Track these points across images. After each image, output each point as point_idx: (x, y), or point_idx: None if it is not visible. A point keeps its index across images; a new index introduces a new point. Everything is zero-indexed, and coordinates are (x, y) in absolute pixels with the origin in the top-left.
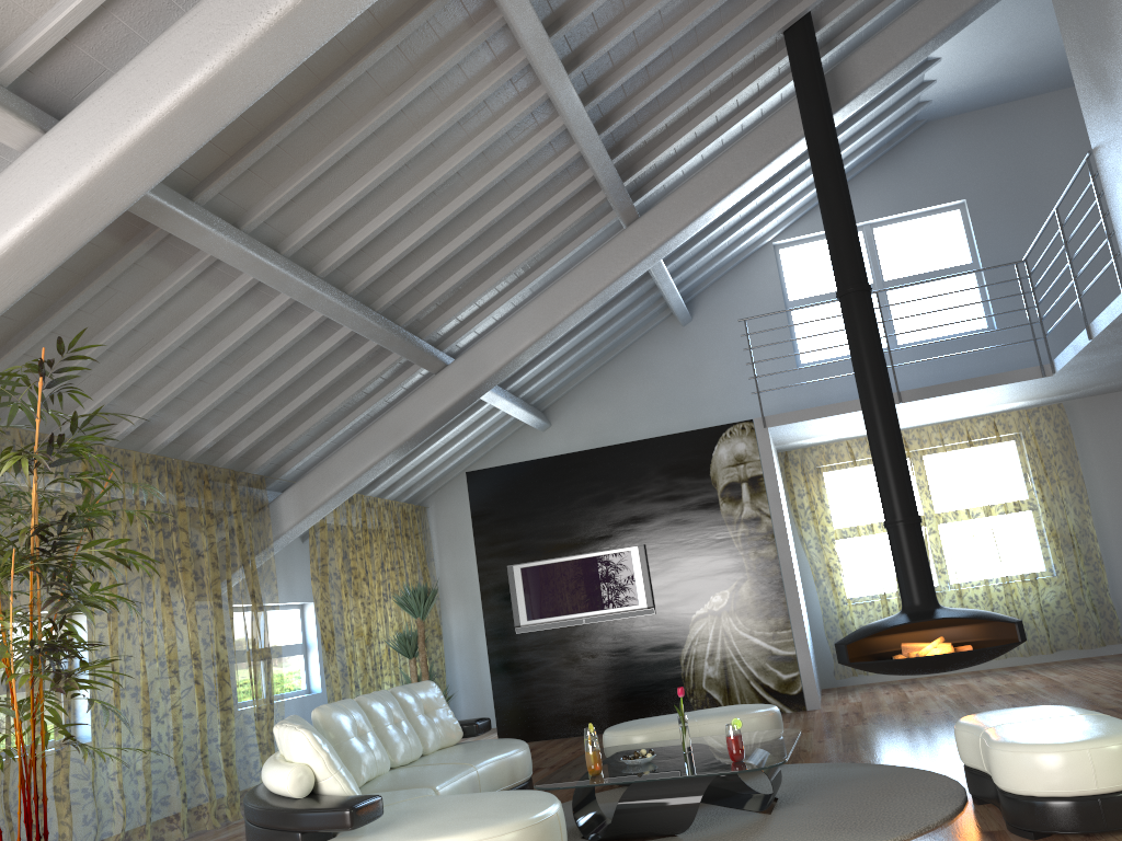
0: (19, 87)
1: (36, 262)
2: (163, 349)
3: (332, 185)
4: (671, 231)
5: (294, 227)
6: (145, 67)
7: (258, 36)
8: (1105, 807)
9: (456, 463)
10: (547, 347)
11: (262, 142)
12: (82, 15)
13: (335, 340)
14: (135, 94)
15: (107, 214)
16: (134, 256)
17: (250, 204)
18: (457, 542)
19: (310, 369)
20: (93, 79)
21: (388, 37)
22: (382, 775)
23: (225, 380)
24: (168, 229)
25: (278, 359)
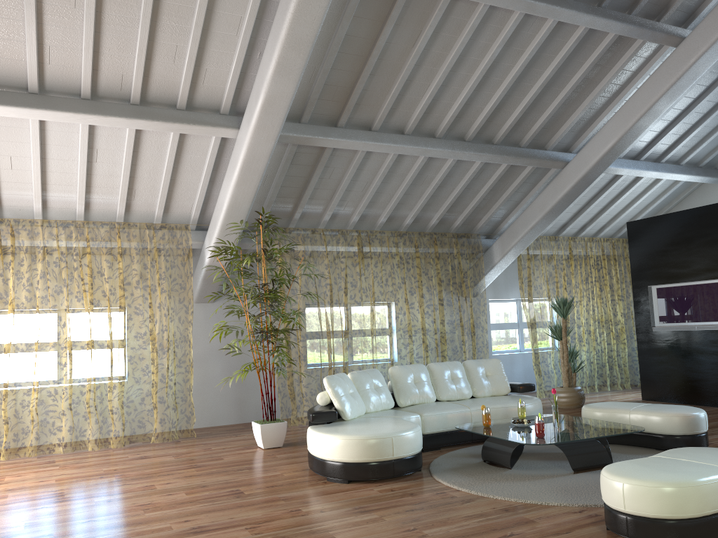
0: (236, 110)
1: (251, 180)
2: (373, 186)
3: (413, 95)
4: (704, 46)
5: (406, 119)
6: (251, 99)
7: (270, 79)
8: (628, 523)
9: (655, 210)
10: (686, 129)
11: (352, 94)
12: (235, 81)
13: (478, 162)
14: (250, 111)
15: (264, 157)
16: (326, 154)
17: (372, 117)
18: None
19: (476, 178)
20: None
21: (384, 26)
22: (423, 403)
23: (423, 192)
24: (320, 146)
25: (450, 177)
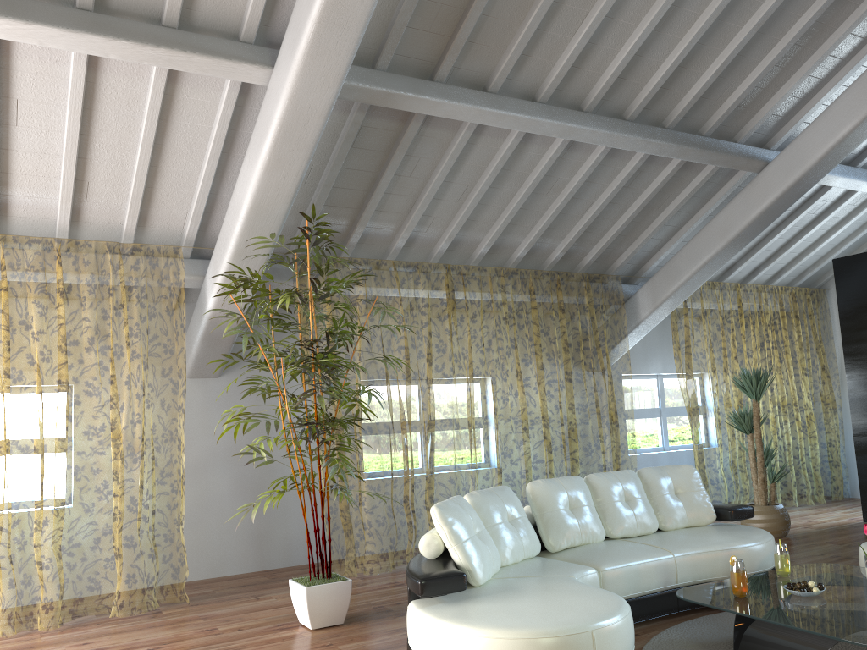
0: (267, 39)
1: (292, 160)
2: (476, 192)
3: (559, 32)
4: None
5: (541, 76)
6: (300, 2)
7: None
8: None
9: (853, 247)
10: None
11: (465, 19)
12: None
13: (636, 159)
14: (297, 26)
15: (318, 117)
16: (411, 132)
17: (489, 68)
18: None
19: (627, 186)
20: None
21: None
22: (588, 545)
23: (548, 206)
24: (407, 109)
25: (590, 183)
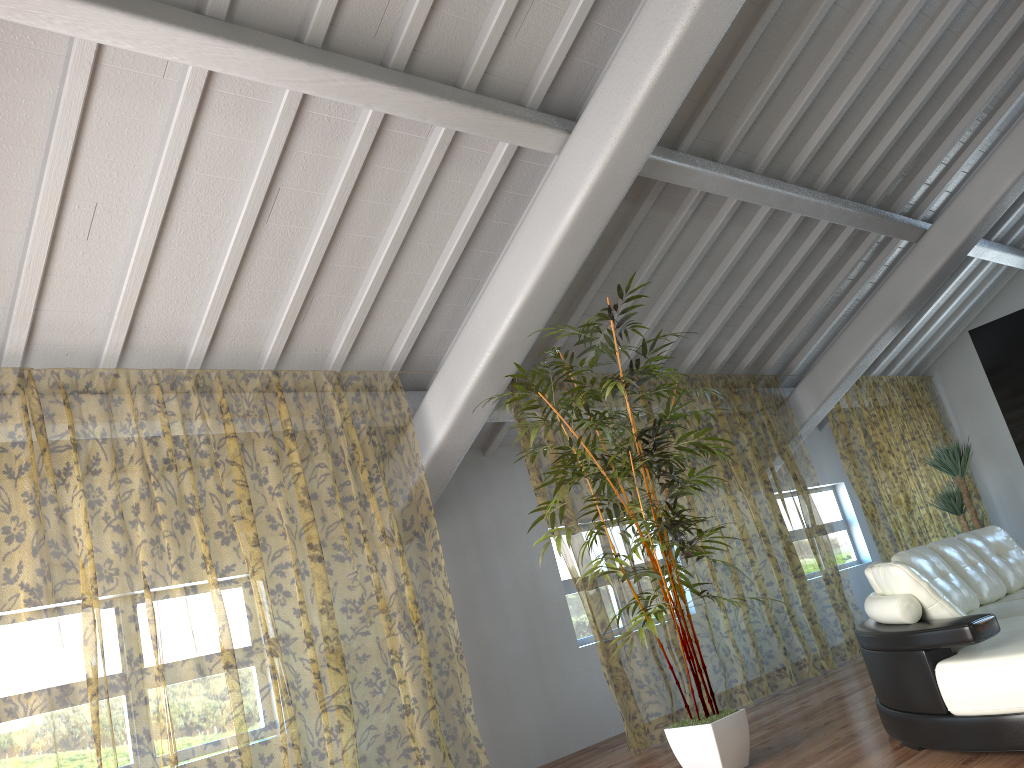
0: (543, 107)
1: (587, 233)
2: (677, 284)
3: (785, 96)
4: None
5: (759, 145)
6: (629, 51)
7: None
8: None
9: (951, 328)
10: None
11: (721, 80)
12: (575, 32)
13: (814, 236)
14: (627, 76)
15: (627, 179)
16: (643, 212)
17: (720, 138)
18: (972, 403)
19: (797, 270)
20: (589, 80)
21: None
22: (974, 610)
23: (728, 298)
24: (666, 180)
25: (768, 268)
